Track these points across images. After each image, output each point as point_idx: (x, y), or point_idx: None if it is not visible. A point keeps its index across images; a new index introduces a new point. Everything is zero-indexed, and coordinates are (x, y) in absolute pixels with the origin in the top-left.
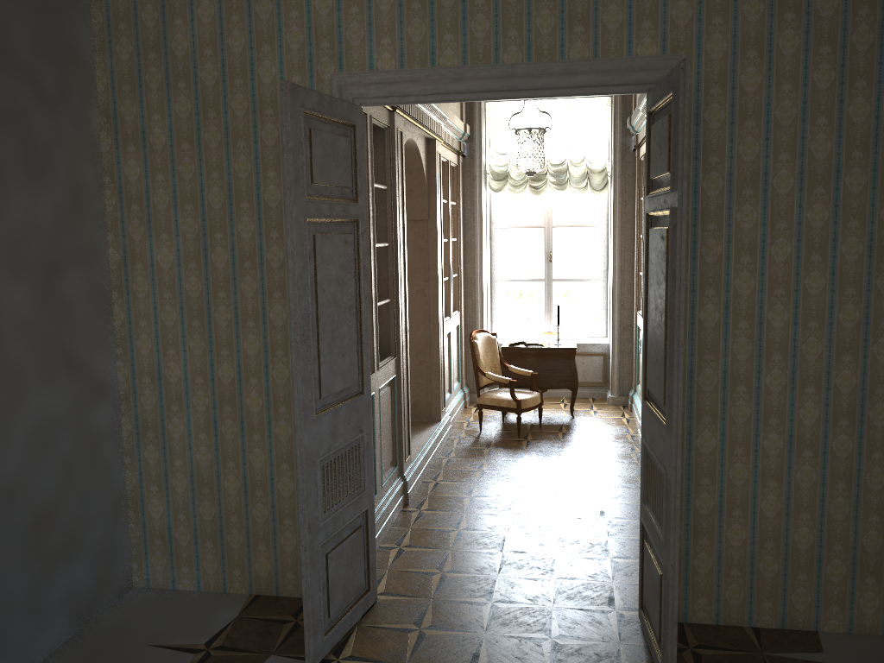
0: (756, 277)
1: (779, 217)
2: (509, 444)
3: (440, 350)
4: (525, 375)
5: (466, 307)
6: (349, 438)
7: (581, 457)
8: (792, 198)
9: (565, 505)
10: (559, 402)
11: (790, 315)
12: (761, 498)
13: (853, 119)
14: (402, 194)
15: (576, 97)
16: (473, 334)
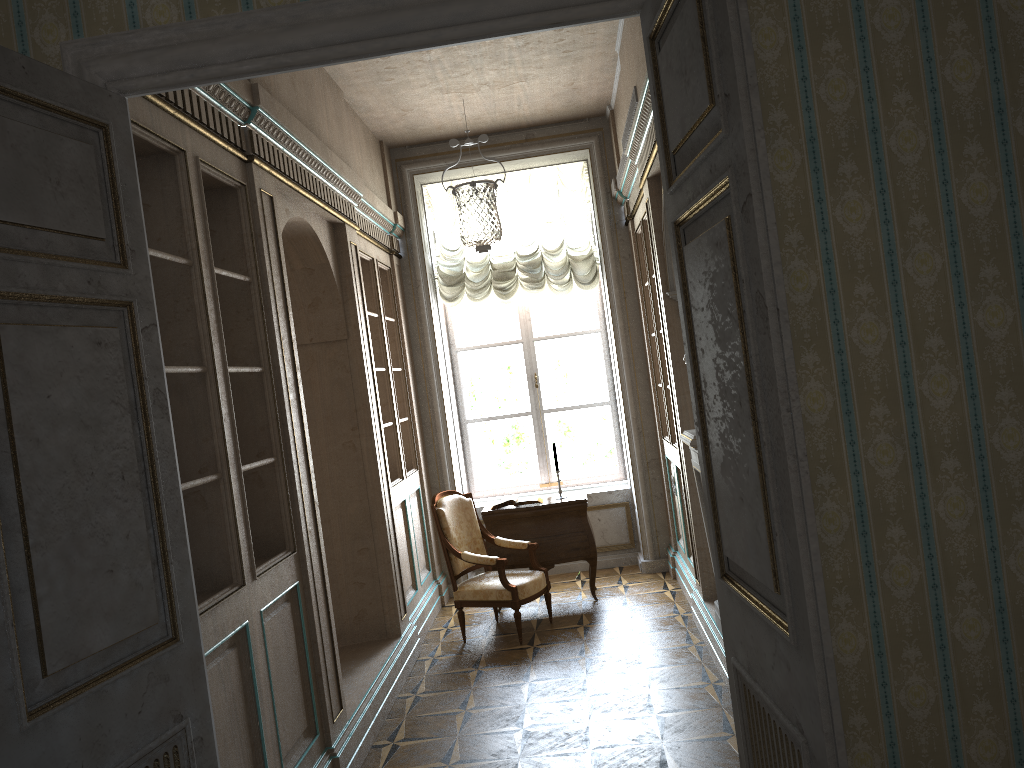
0: (889, 320)
1: (910, 205)
2: (508, 656)
3: (388, 529)
4: (519, 548)
5: (428, 463)
6: (145, 743)
7: (616, 663)
8: (928, 168)
9: (603, 758)
10: (575, 579)
11: (961, 382)
12: (968, 738)
13: (1011, 17)
14: (284, 292)
15: (540, 165)
16: (437, 499)
